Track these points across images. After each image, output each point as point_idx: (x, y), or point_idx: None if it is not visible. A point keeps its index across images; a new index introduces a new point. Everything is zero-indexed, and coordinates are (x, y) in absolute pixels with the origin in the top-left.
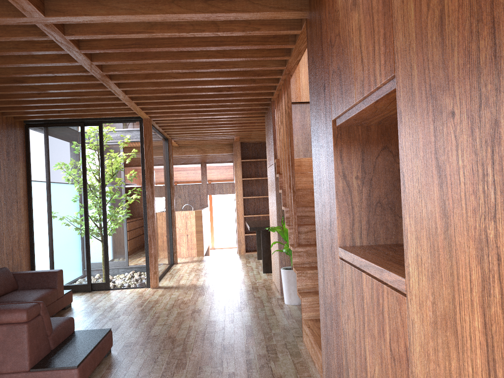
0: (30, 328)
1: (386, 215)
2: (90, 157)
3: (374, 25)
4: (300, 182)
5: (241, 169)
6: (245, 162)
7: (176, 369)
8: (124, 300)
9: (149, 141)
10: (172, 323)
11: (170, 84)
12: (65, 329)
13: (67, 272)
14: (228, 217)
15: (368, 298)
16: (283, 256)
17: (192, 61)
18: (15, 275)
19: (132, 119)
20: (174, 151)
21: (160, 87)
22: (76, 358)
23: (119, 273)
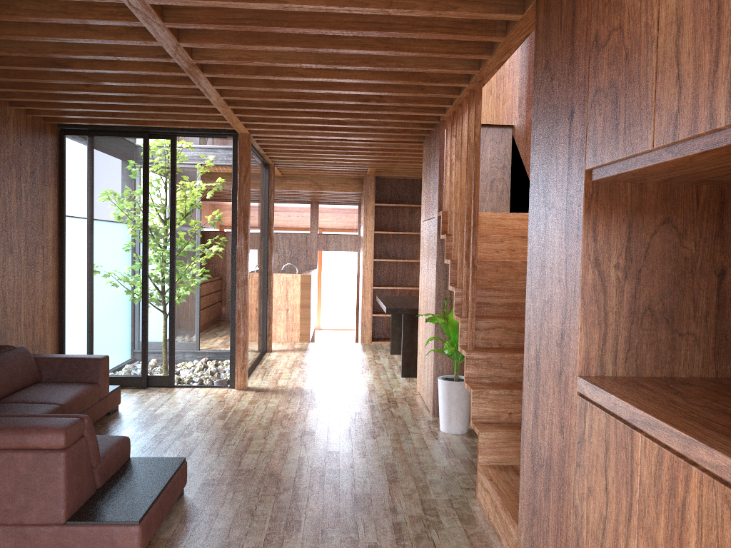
0: (69, 457)
1: (659, 331)
2: (156, 187)
3: (721, 19)
4: (478, 249)
5: (373, 217)
6: (379, 207)
7: (287, 532)
8: (197, 407)
9: (246, 169)
10: (273, 451)
11: (291, 85)
12: (118, 455)
13: (112, 357)
14: (343, 284)
15: (647, 477)
16: (441, 358)
17: (336, 52)
18: (37, 360)
19: (222, 133)
20: (275, 183)
21: (276, 89)
22: (136, 507)
23: (185, 359)
